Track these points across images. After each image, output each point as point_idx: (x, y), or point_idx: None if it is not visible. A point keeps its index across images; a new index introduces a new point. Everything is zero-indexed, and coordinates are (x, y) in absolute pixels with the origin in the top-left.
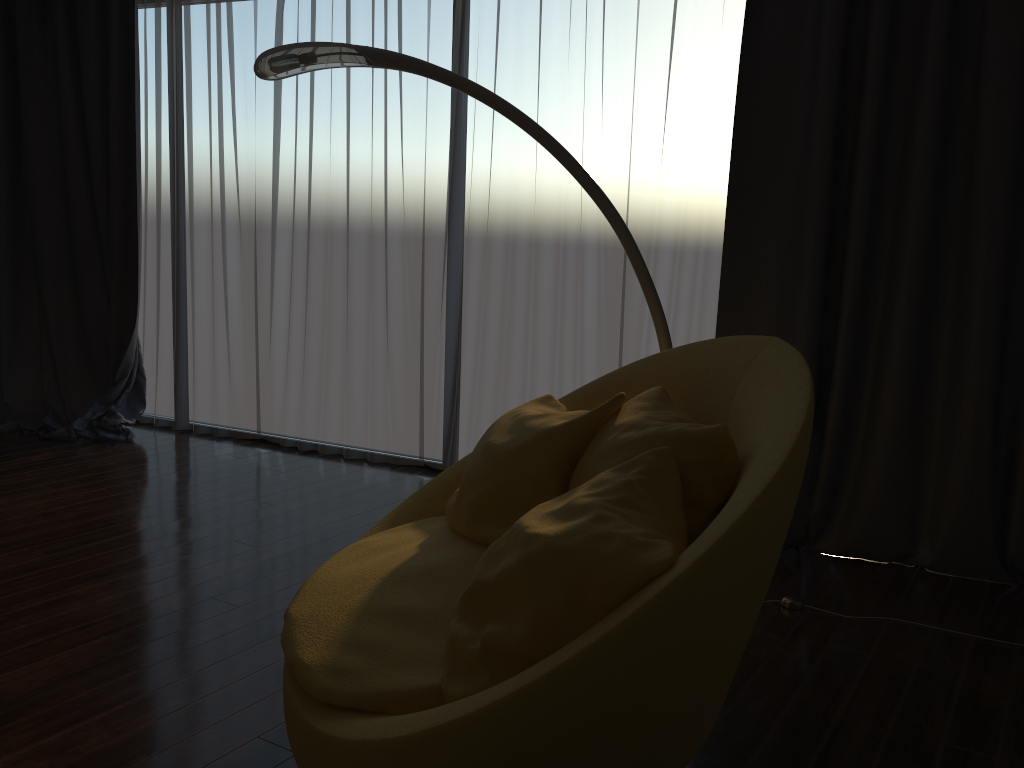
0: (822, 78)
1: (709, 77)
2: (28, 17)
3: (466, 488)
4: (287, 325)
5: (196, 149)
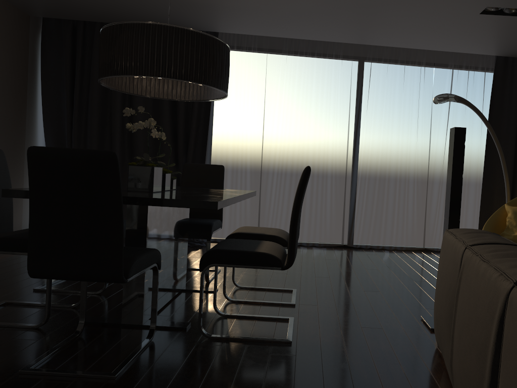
0: (514, 112)
1: (455, 105)
2: None
3: None
4: (275, 191)
5: (231, 113)
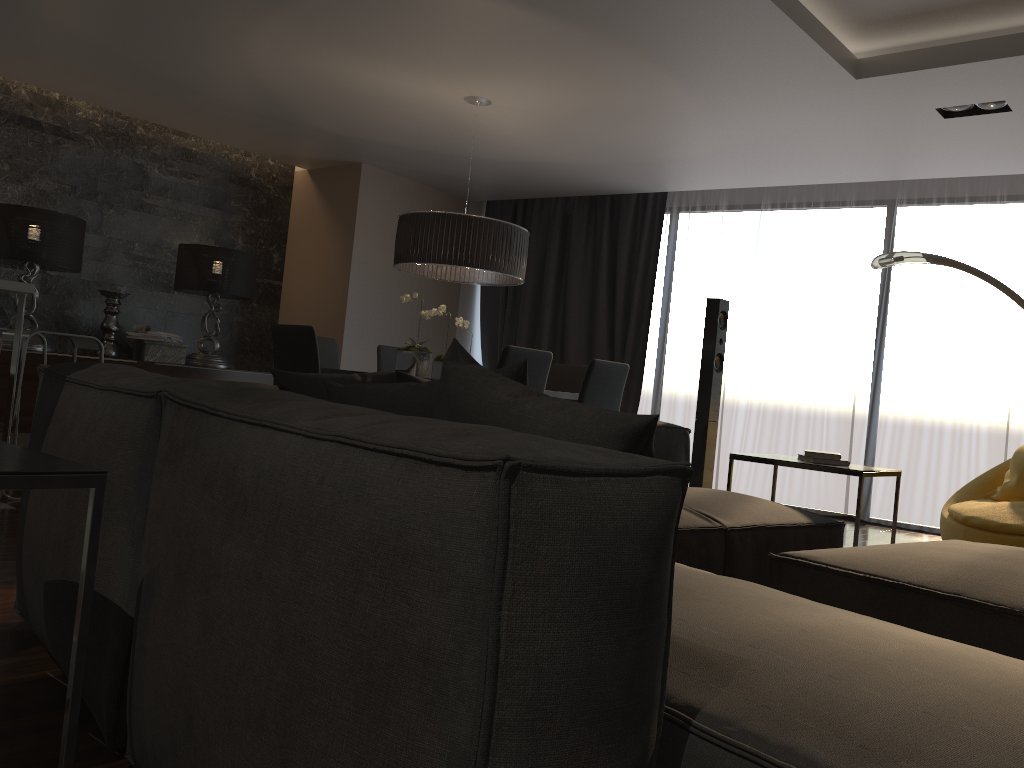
0: None
1: None
2: (580, 219)
3: (1023, 475)
4: (744, 418)
5: (687, 303)
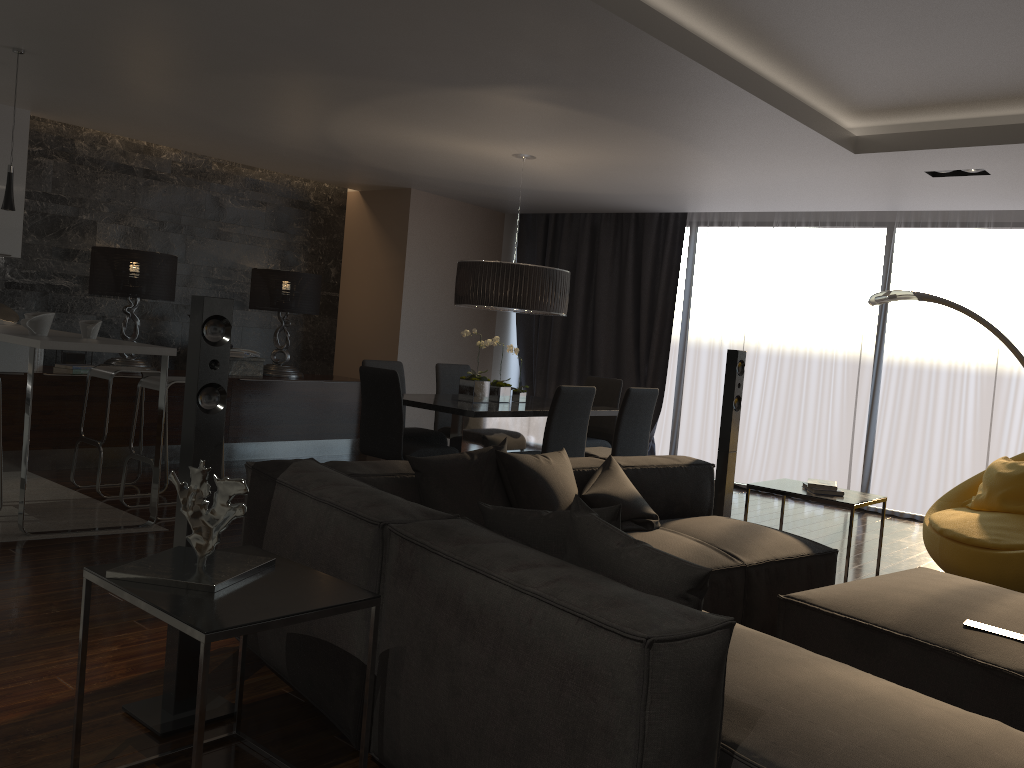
0: None
1: None
2: (607, 232)
3: (993, 490)
4: (757, 416)
5: (706, 310)
